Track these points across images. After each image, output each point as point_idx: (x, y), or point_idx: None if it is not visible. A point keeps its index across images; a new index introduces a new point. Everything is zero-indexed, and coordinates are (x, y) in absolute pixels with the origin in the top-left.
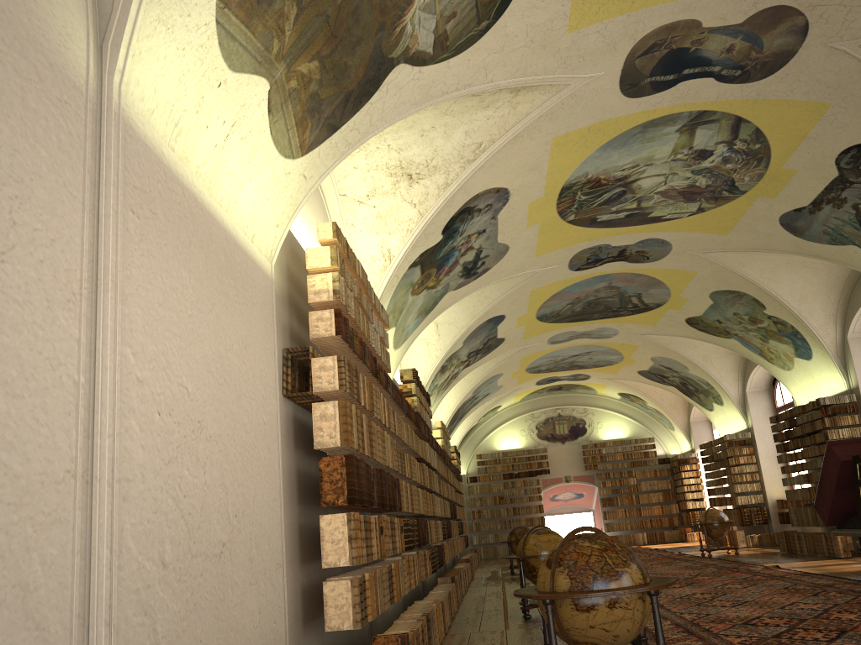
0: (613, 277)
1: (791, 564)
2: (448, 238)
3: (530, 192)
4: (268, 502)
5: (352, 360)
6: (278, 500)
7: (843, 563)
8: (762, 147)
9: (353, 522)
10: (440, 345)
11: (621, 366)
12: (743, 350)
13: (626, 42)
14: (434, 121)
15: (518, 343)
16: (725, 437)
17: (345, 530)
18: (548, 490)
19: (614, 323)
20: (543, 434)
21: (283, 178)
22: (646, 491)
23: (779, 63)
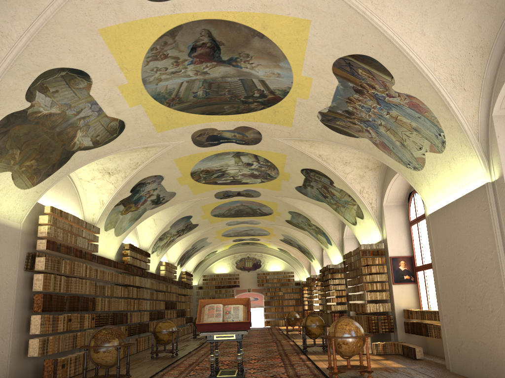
0: (241, 201)
1: None
2: (135, 193)
3: (174, 175)
4: (4, 311)
5: (63, 254)
6: (11, 310)
7: (321, 341)
8: (271, 164)
9: (43, 318)
10: (156, 229)
11: (271, 236)
12: (312, 237)
13: (188, 133)
14: (113, 156)
15: (208, 225)
16: (311, 276)
17: (40, 321)
18: (239, 295)
19: (255, 219)
20: (239, 266)
21: (25, 195)
22: (288, 299)
23: (257, 141)
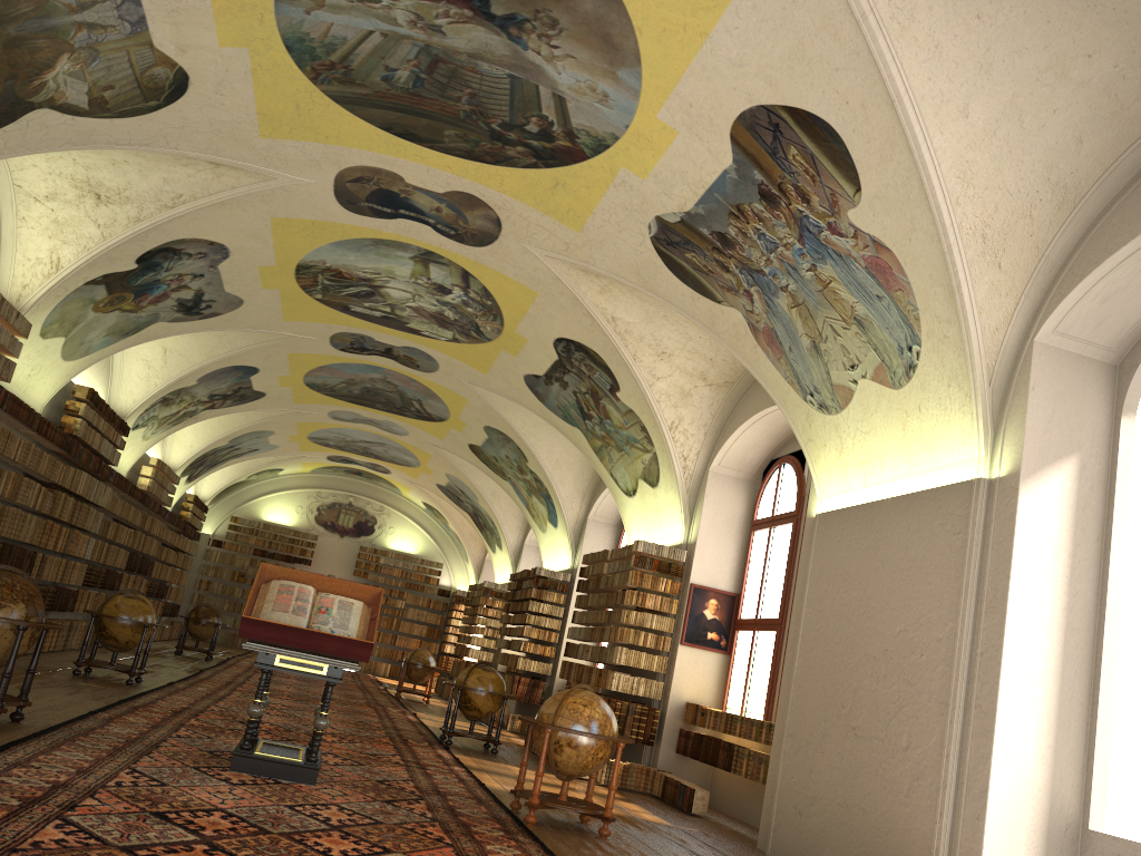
0: (387, 372)
1: (438, 718)
2: (148, 270)
3: (258, 257)
4: None
5: None
6: None
7: (477, 729)
8: (493, 305)
9: None
10: (163, 374)
11: (420, 472)
12: (516, 498)
13: (331, 165)
14: (126, 157)
15: (287, 404)
16: (484, 584)
17: None
18: None
19: (401, 421)
20: (323, 519)
21: None
22: (413, 620)
23: (486, 240)
